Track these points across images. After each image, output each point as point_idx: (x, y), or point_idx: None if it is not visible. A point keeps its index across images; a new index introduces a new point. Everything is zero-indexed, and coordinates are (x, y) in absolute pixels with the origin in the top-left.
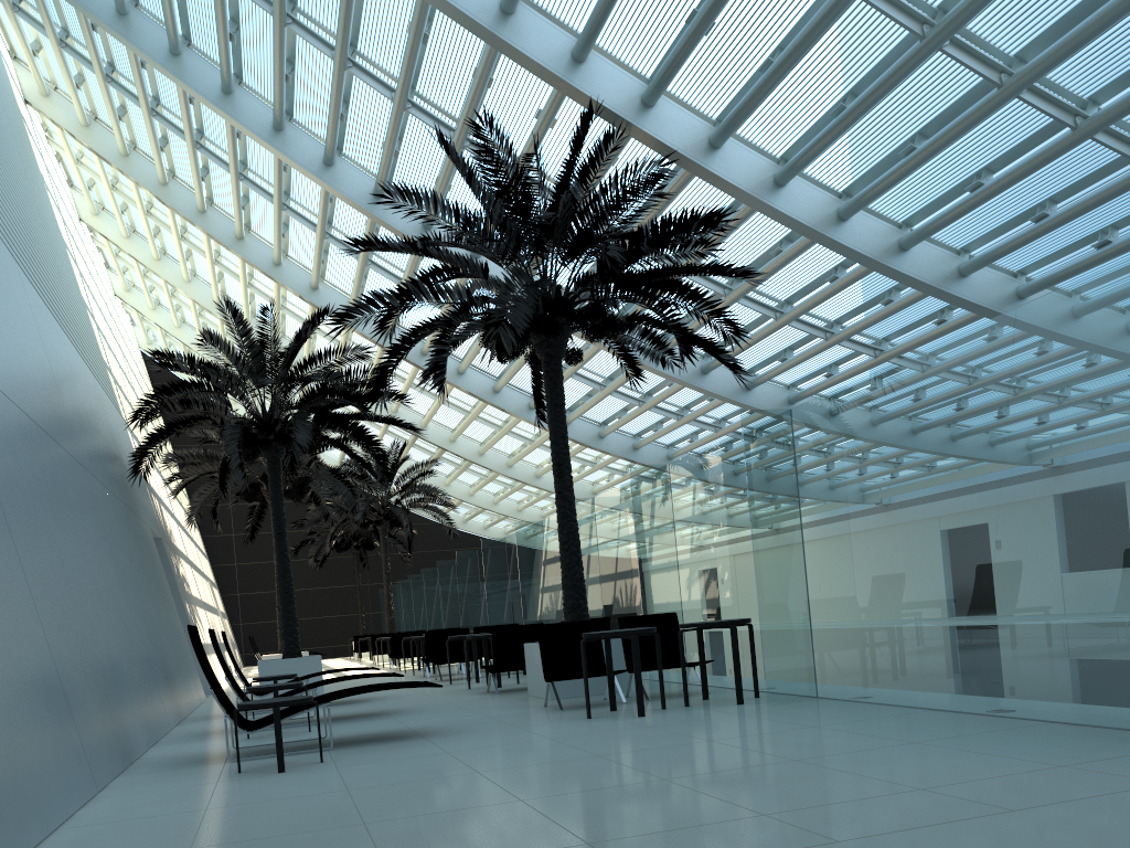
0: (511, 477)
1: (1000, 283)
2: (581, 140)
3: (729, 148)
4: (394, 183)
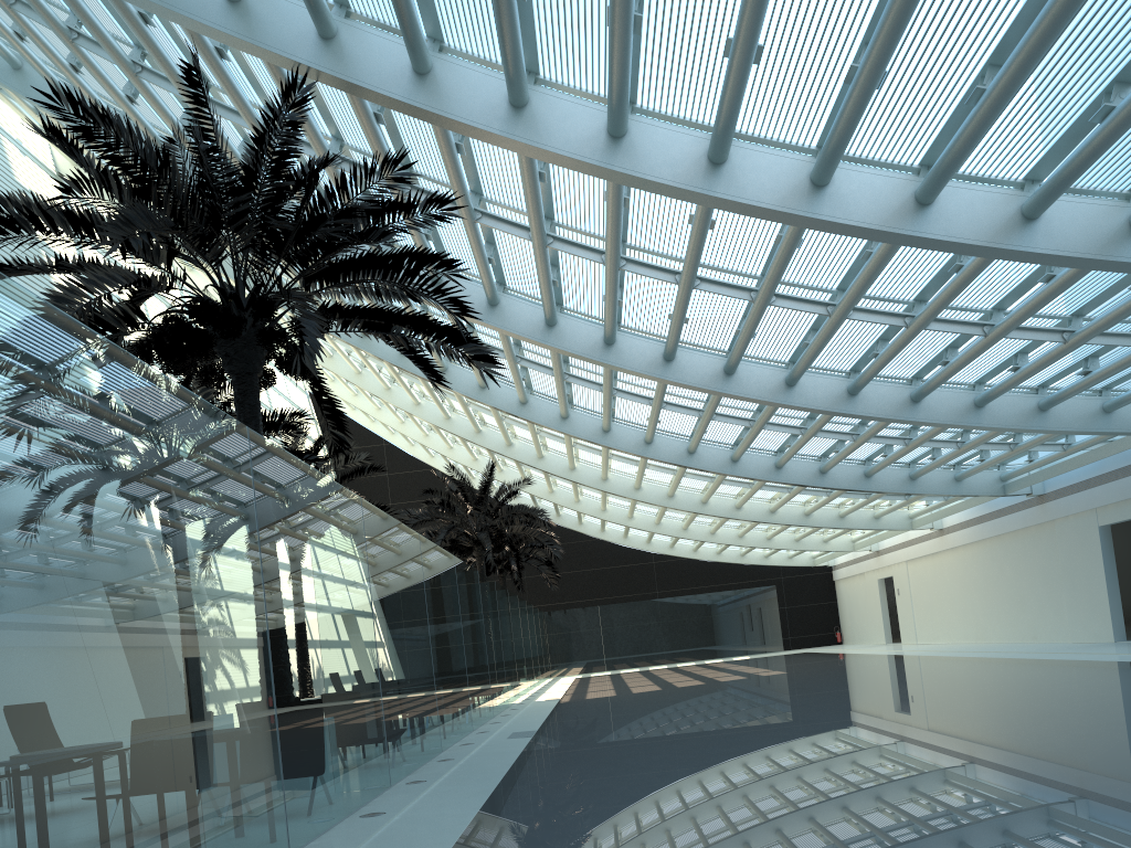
0: (606, 491)
1: (885, 187)
2: (197, 99)
3: (443, 70)
4: None
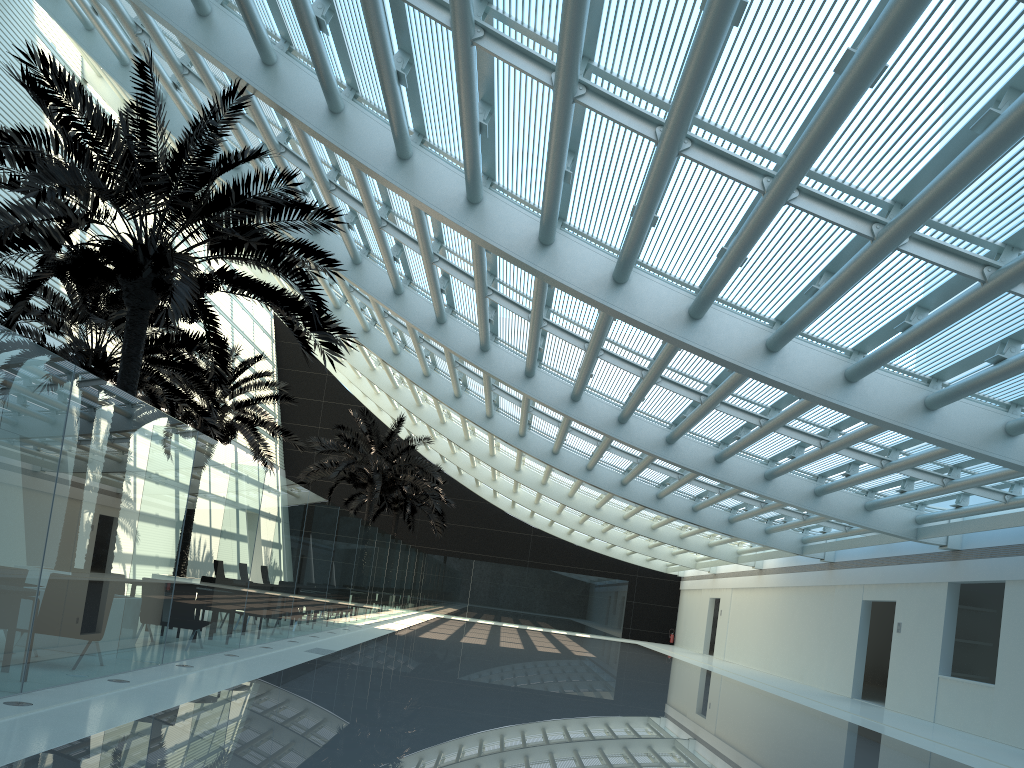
0: (491, 466)
1: (667, 297)
2: (145, 87)
3: (351, 114)
4: None
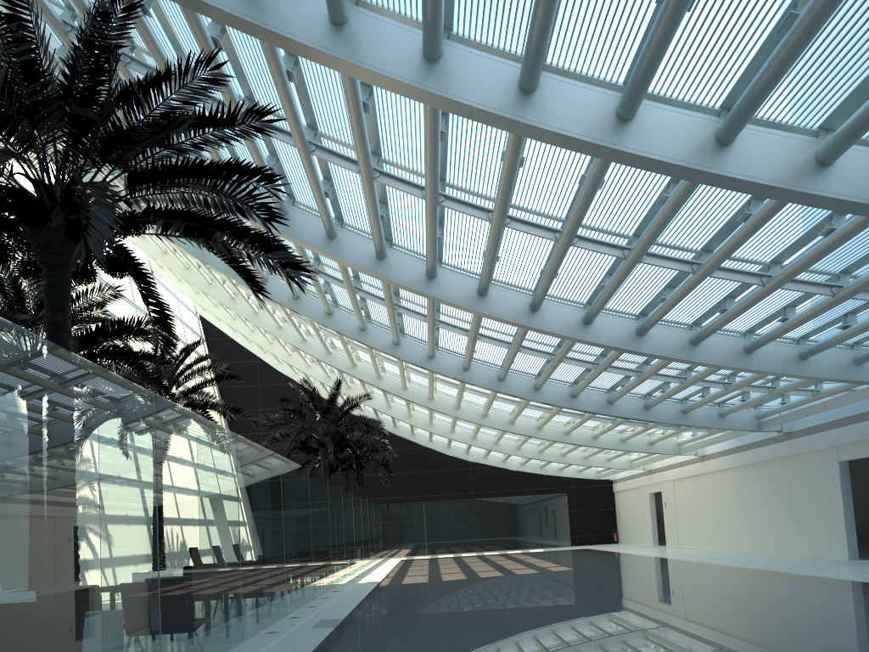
0: (432, 409)
1: (687, 125)
2: None
3: None
4: None
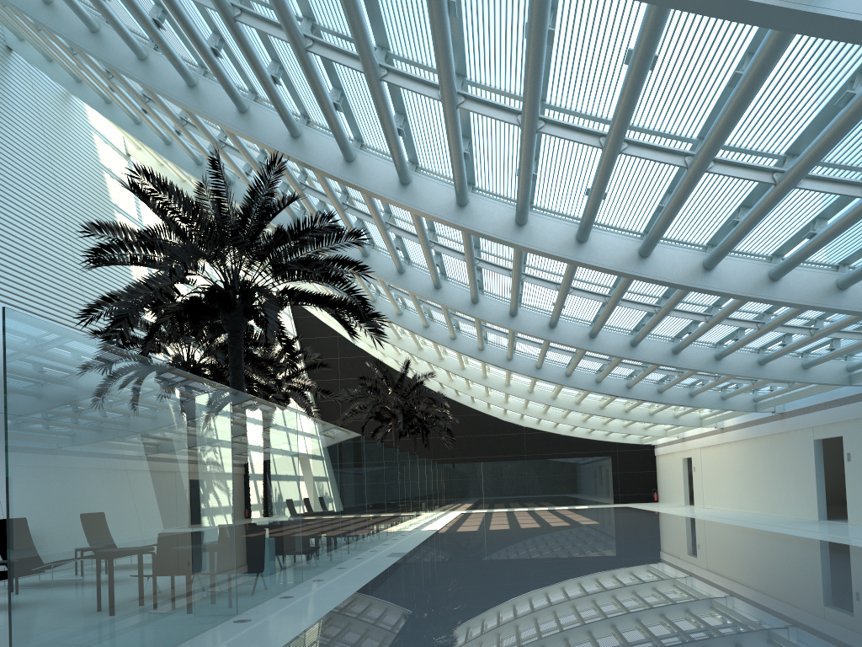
0: (485, 386)
1: (620, 244)
2: (217, 175)
3: (361, 160)
4: (91, 222)
